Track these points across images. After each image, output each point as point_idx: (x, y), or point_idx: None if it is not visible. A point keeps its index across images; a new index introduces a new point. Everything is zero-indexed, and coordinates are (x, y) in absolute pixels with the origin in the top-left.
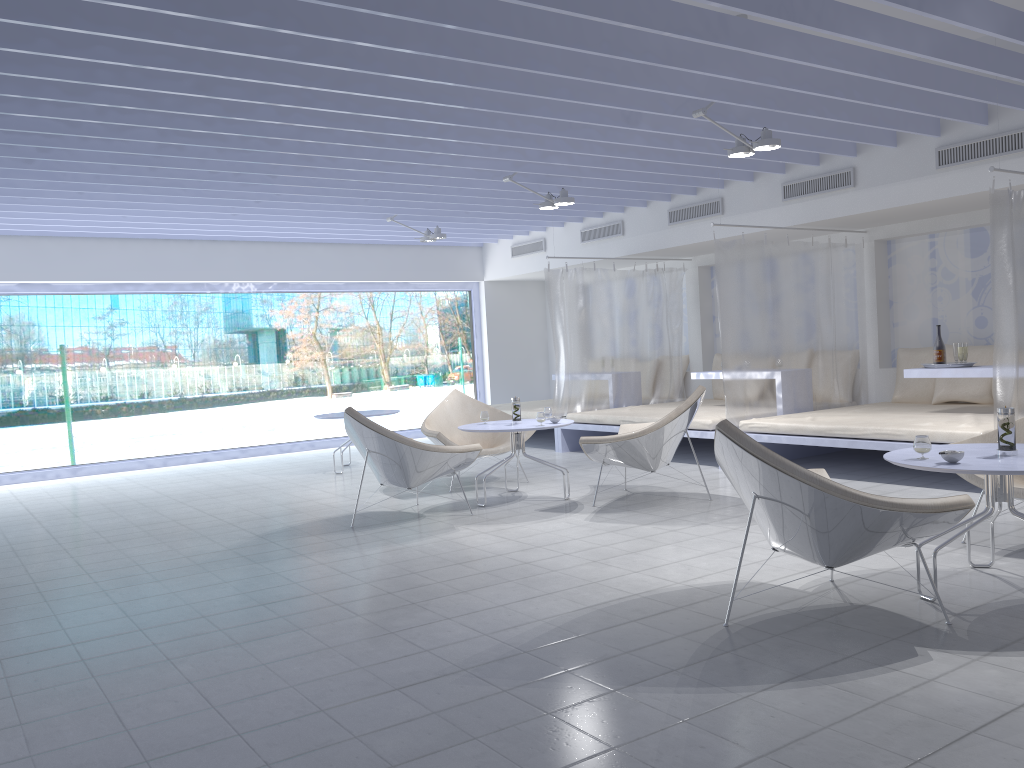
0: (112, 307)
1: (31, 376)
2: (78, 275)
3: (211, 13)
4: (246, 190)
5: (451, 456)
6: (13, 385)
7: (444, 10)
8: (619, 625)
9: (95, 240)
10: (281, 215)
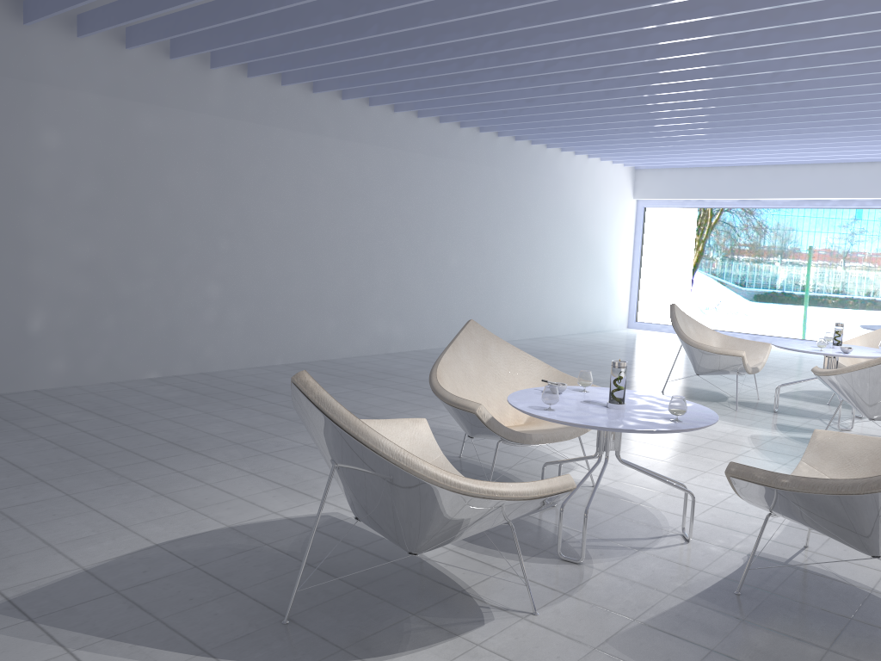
0: (855, 218)
1: (784, 268)
2: (775, 194)
3: (458, 69)
4: (776, 129)
5: (710, 355)
6: (771, 273)
7: (529, 36)
8: (453, 438)
9: (791, 166)
10: (875, 140)
